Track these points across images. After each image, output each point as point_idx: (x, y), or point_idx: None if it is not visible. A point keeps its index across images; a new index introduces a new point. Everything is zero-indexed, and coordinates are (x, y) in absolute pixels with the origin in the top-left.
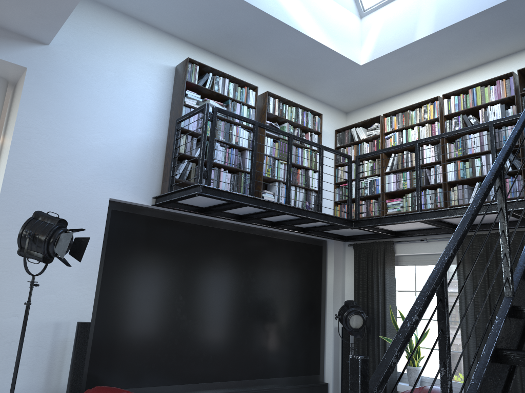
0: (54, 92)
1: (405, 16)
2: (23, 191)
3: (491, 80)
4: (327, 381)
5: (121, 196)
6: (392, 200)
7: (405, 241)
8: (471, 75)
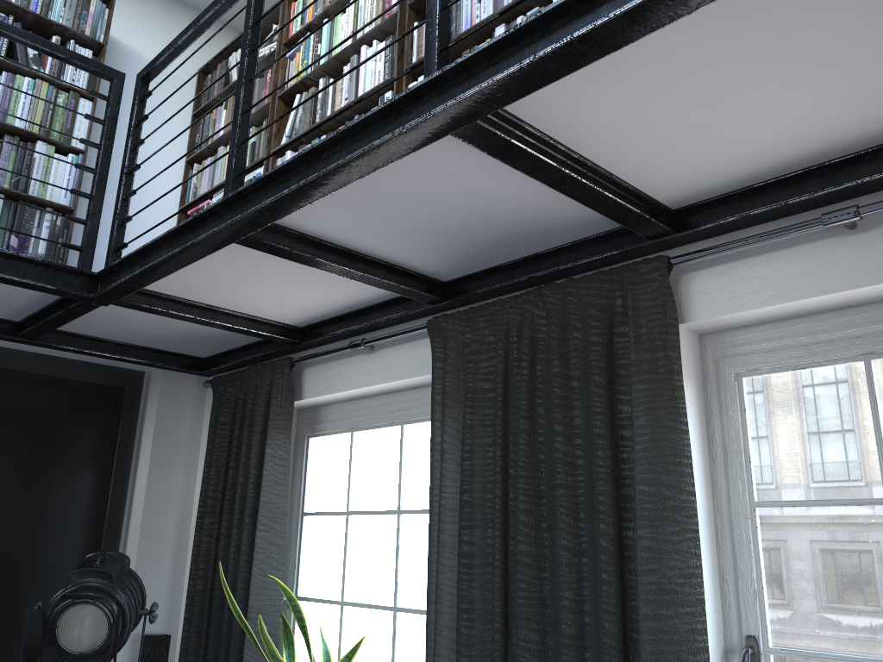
0: None
1: None
2: None
3: None
4: None
5: None
6: None
7: (318, 354)
8: None
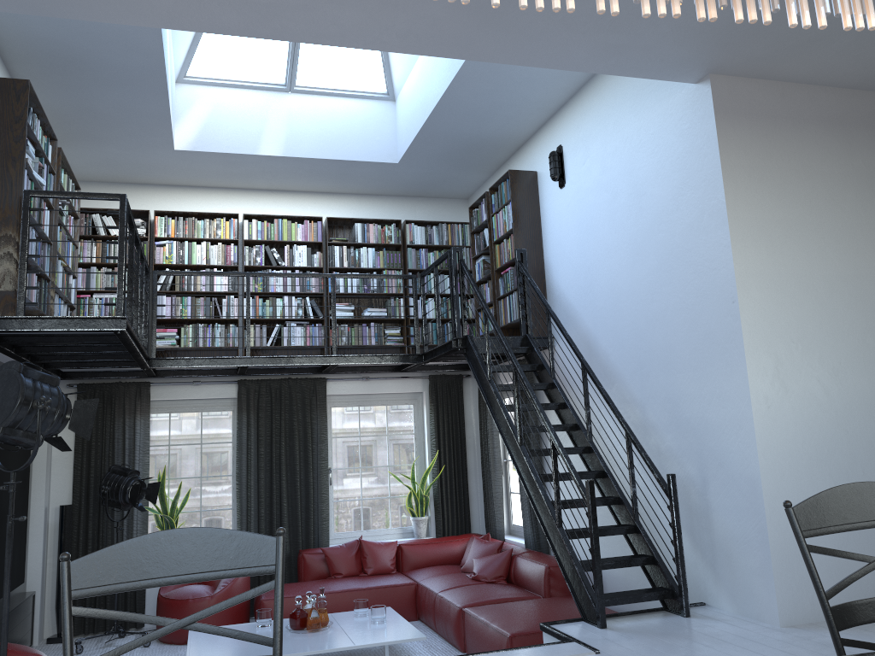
0: None
1: (247, 117)
2: None
3: (300, 217)
4: (32, 589)
5: None
6: (164, 330)
7: (171, 383)
8: (265, 198)
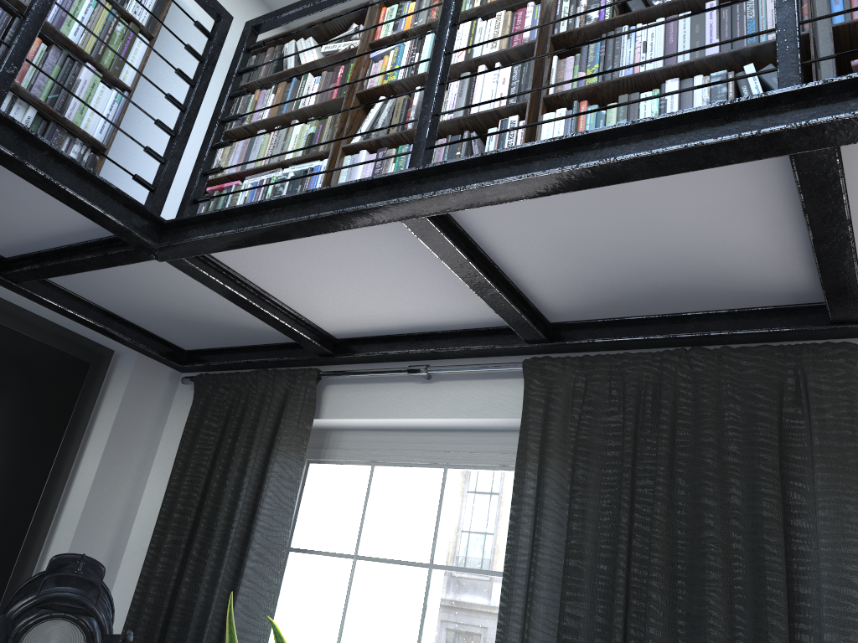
0: None
1: None
2: None
3: None
4: None
5: None
6: None
7: (359, 371)
8: None
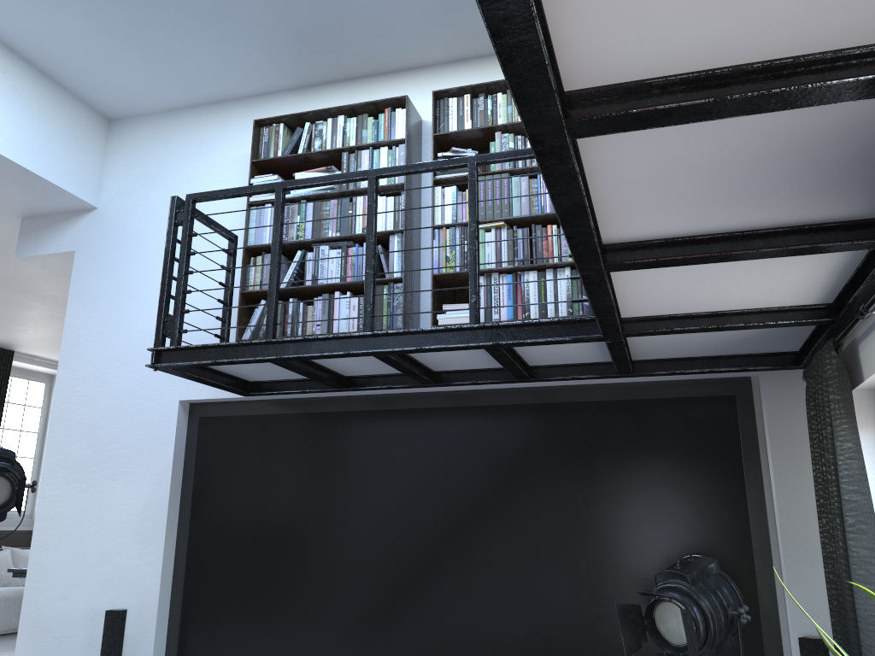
0: (104, 269)
1: None
2: (72, 419)
3: None
4: None
5: (196, 393)
6: None
7: (844, 329)
8: None
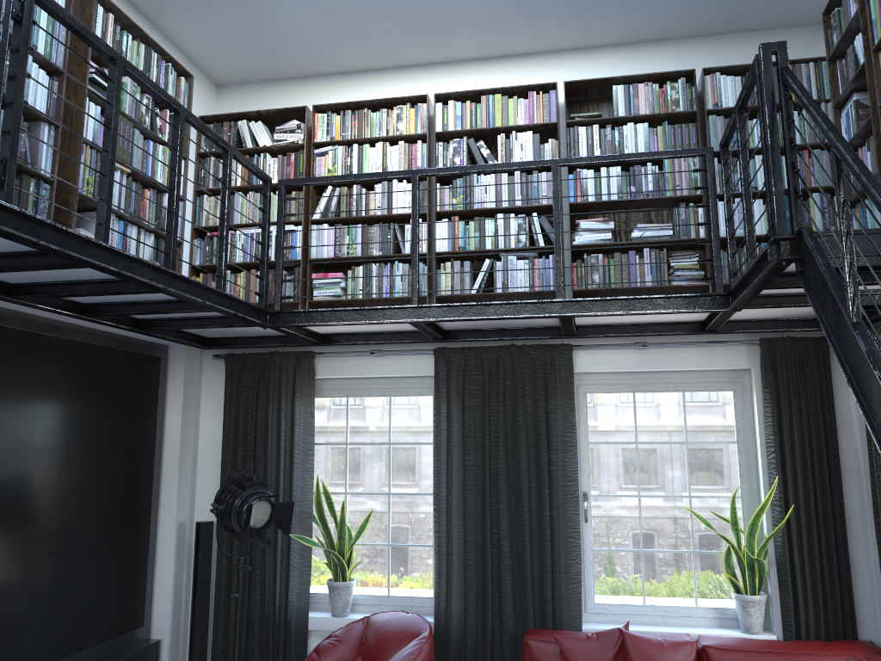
0: None
1: None
2: None
3: (521, 88)
4: (159, 635)
5: None
6: (325, 276)
7: (341, 353)
8: (476, 72)
